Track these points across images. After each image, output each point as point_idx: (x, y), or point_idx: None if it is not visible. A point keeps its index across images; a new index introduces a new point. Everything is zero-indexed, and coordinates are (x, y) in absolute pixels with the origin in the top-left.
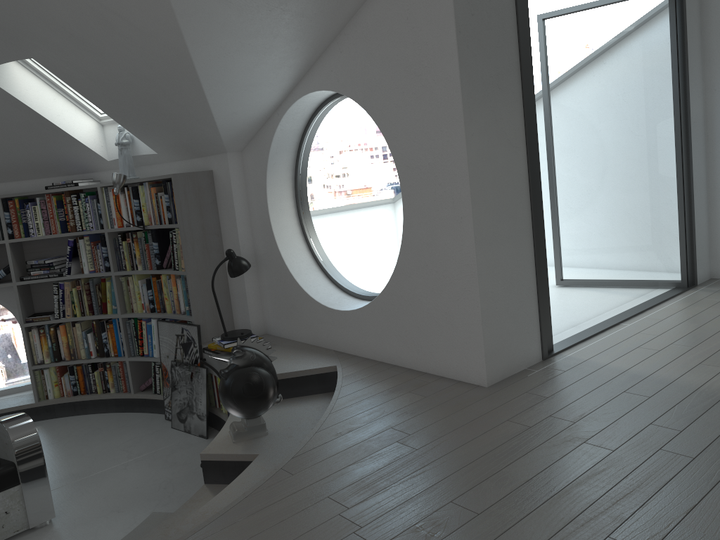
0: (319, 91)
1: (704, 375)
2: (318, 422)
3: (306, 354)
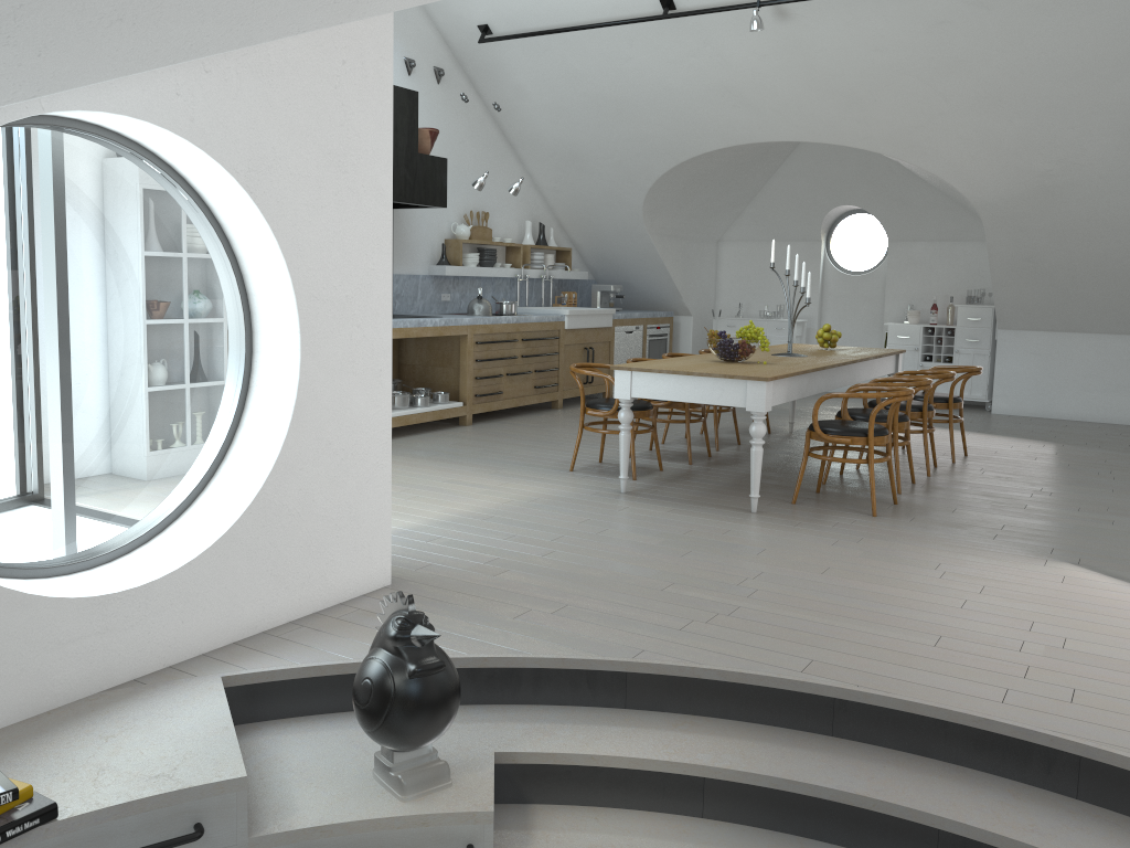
0: (135, 118)
1: (394, 521)
2: (497, 656)
3: (100, 717)
